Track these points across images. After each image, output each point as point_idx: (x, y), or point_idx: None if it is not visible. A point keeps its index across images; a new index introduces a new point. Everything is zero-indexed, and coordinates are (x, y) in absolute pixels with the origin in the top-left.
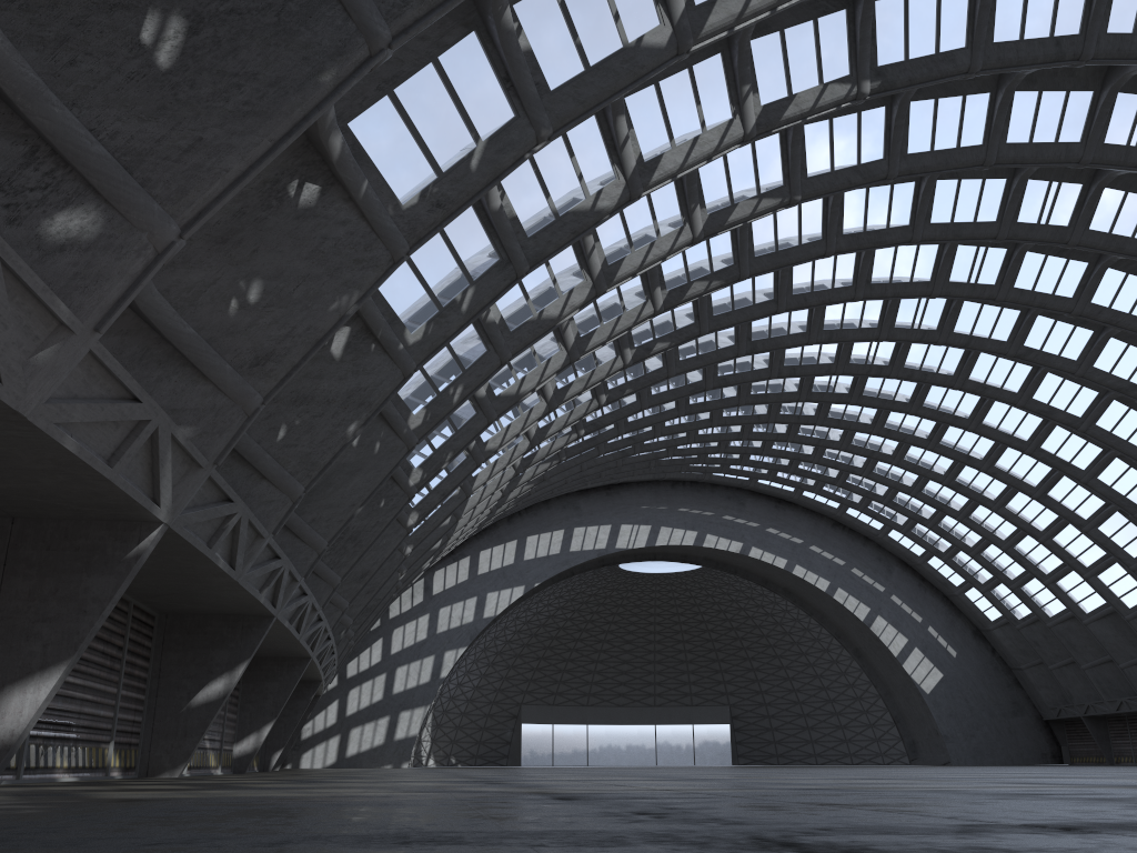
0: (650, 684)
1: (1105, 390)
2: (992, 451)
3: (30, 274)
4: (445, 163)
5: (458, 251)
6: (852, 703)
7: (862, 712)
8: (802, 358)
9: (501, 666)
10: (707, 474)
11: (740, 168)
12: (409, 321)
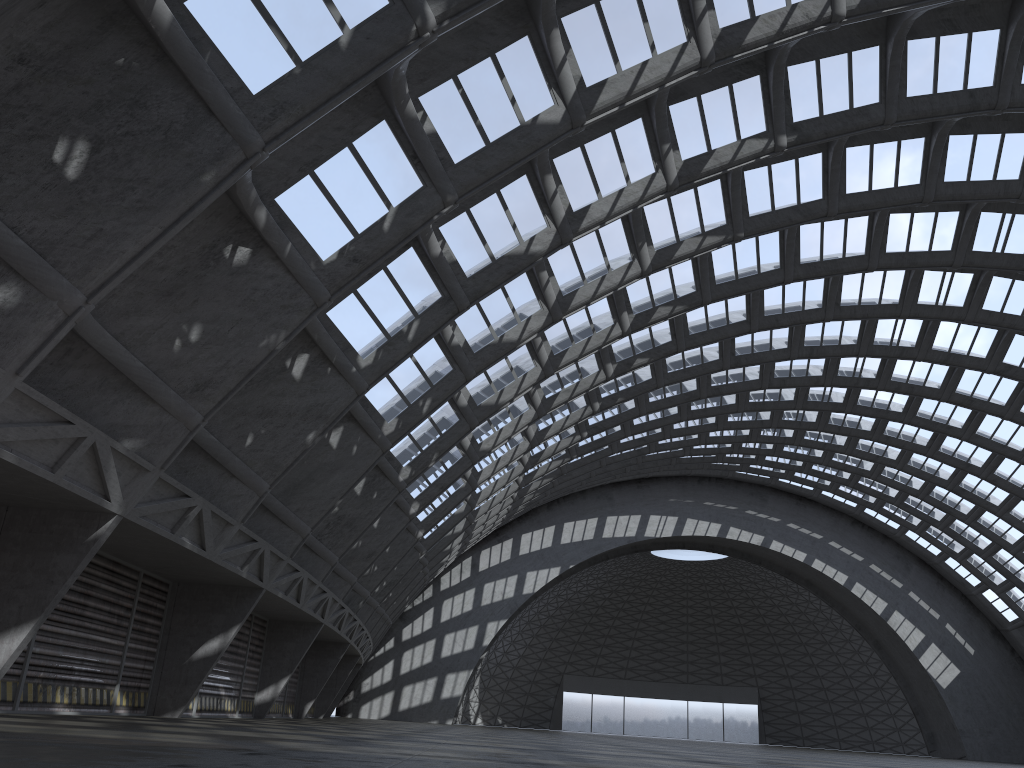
0: (683, 663)
1: None
2: (990, 459)
3: None
4: (361, 226)
5: (404, 290)
6: (873, 693)
7: (883, 702)
8: (791, 370)
9: (544, 638)
10: (730, 472)
11: (684, 210)
12: (361, 348)
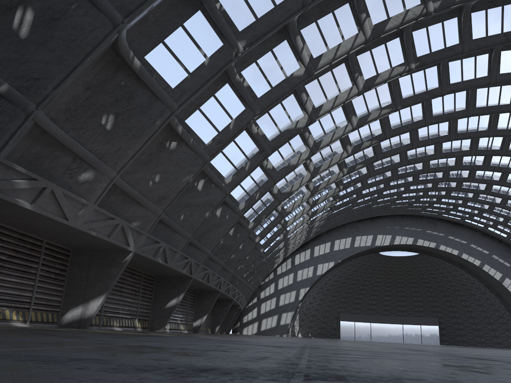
0: (399, 306)
1: None
2: None
3: (72, 194)
4: (220, 128)
5: (242, 149)
6: (498, 319)
7: (503, 323)
8: (438, 164)
9: (329, 296)
10: (417, 212)
11: (370, 98)
12: (226, 175)
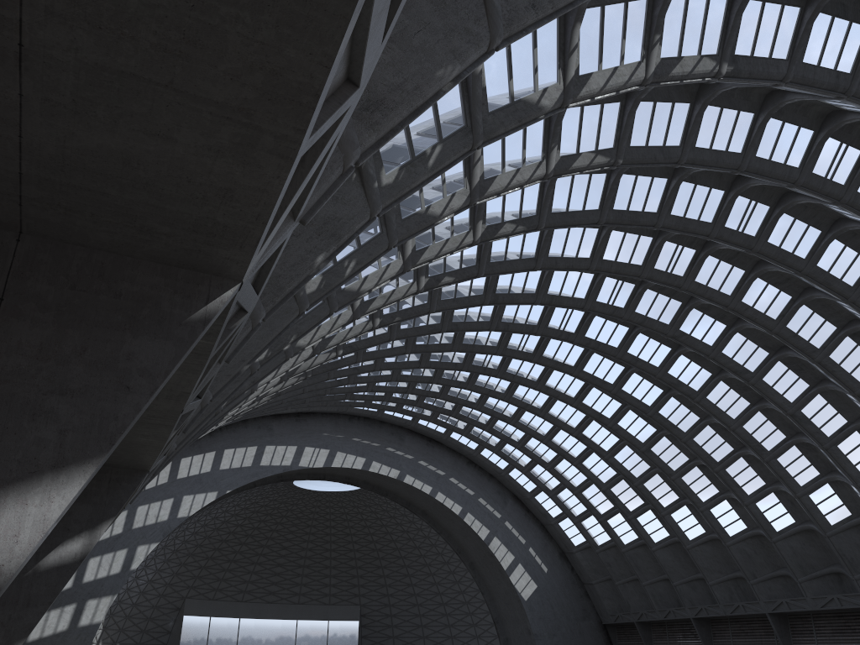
0: (297, 585)
1: (716, 372)
2: (617, 412)
3: None
4: None
5: (436, 104)
6: (460, 606)
7: (468, 614)
8: (515, 317)
9: (174, 563)
10: (380, 412)
11: (589, 123)
12: (386, 161)
